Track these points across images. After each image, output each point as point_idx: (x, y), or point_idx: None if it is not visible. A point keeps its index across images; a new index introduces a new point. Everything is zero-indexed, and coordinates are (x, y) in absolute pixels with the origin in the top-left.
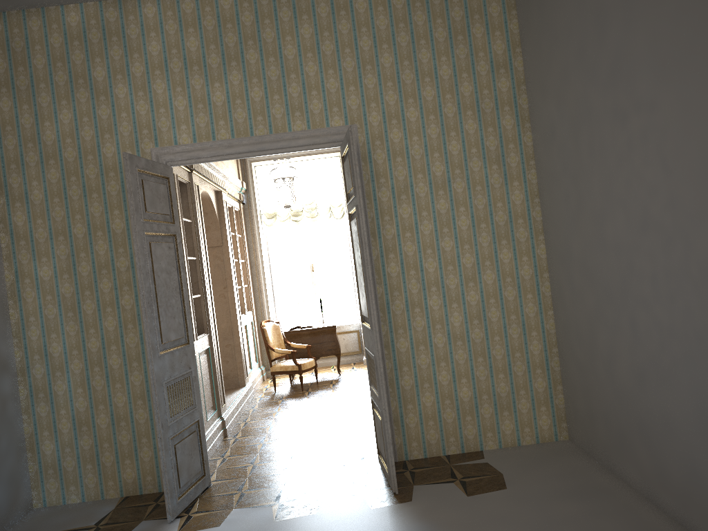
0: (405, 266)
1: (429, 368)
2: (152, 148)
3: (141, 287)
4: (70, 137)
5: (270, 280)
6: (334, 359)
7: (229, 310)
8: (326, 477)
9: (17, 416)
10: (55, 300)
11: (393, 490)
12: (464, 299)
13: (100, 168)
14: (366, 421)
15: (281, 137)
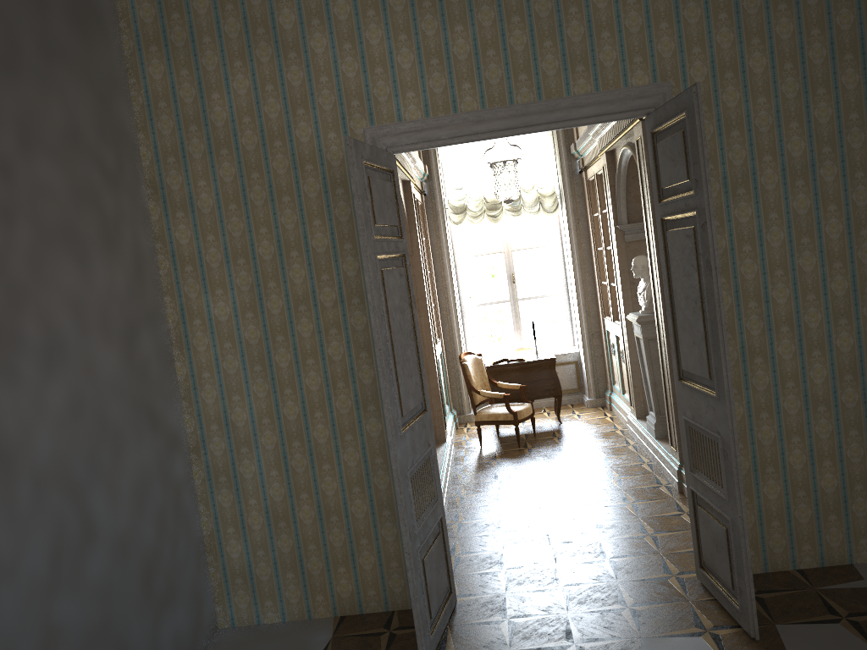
0: (741, 295)
1: (774, 445)
2: (365, 128)
3: (376, 338)
4: (249, 114)
5: (458, 295)
6: (544, 399)
7: (422, 341)
8: (626, 600)
9: (193, 508)
10: (236, 348)
11: (752, 634)
12: (831, 343)
13: (292, 159)
14: (638, 502)
15: (554, 106)
